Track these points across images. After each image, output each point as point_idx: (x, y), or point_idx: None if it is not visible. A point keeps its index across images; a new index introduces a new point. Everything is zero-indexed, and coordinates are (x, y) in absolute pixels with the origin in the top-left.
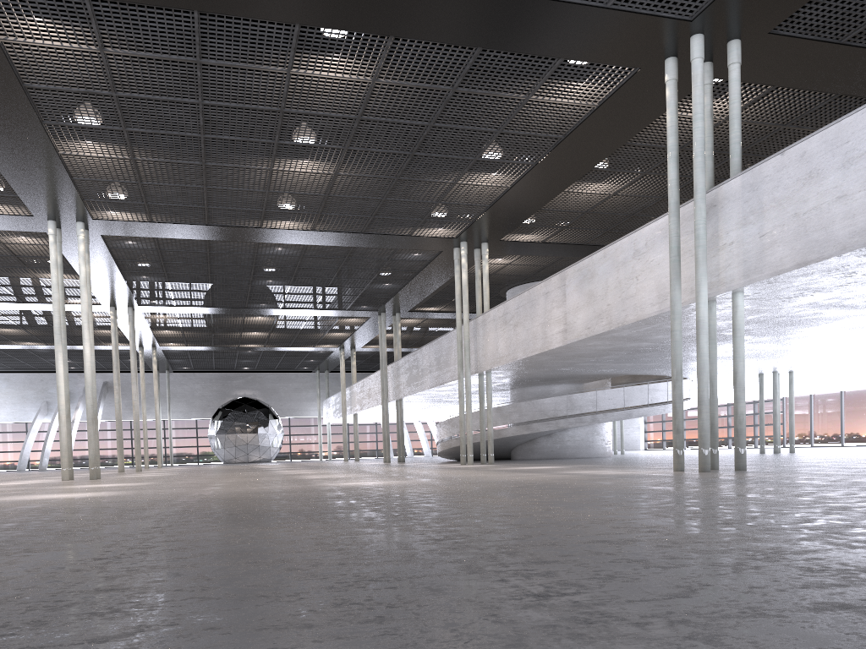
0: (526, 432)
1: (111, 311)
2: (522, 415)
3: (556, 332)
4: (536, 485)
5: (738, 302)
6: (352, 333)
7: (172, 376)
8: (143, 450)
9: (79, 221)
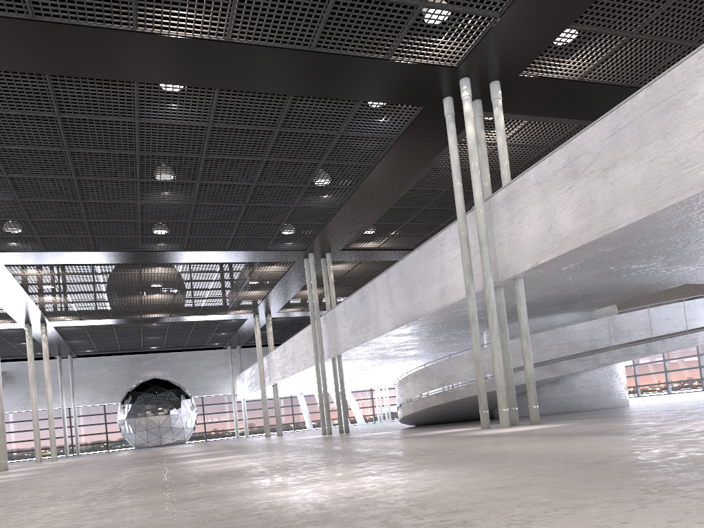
0: (550, 375)
1: None
2: (542, 351)
3: None
4: None
5: None
6: (269, 290)
7: (76, 361)
8: (47, 441)
9: None
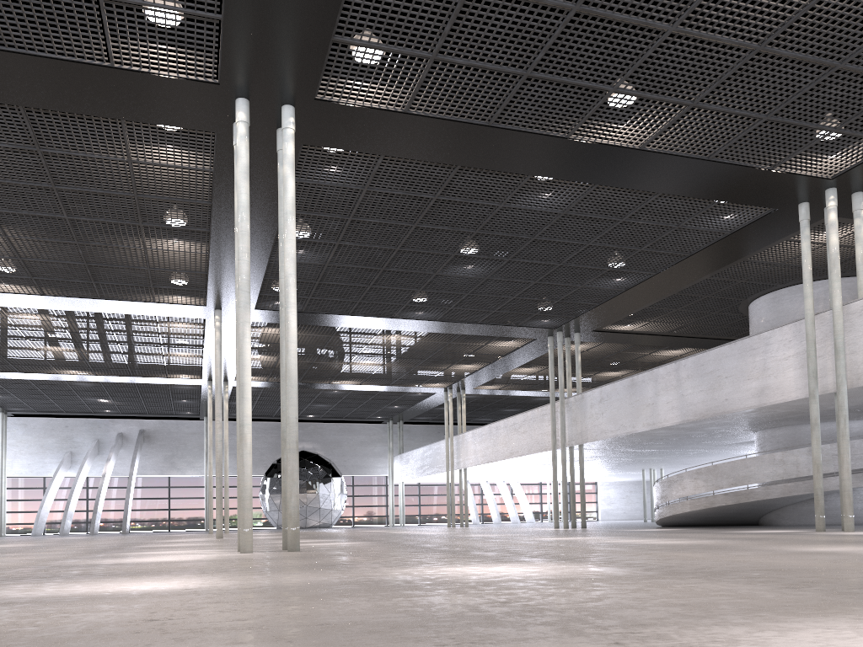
0: (862, 484)
1: (216, 315)
2: (855, 459)
3: None
4: None
5: None
6: (484, 366)
7: None
8: (182, 512)
9: (289, 105)
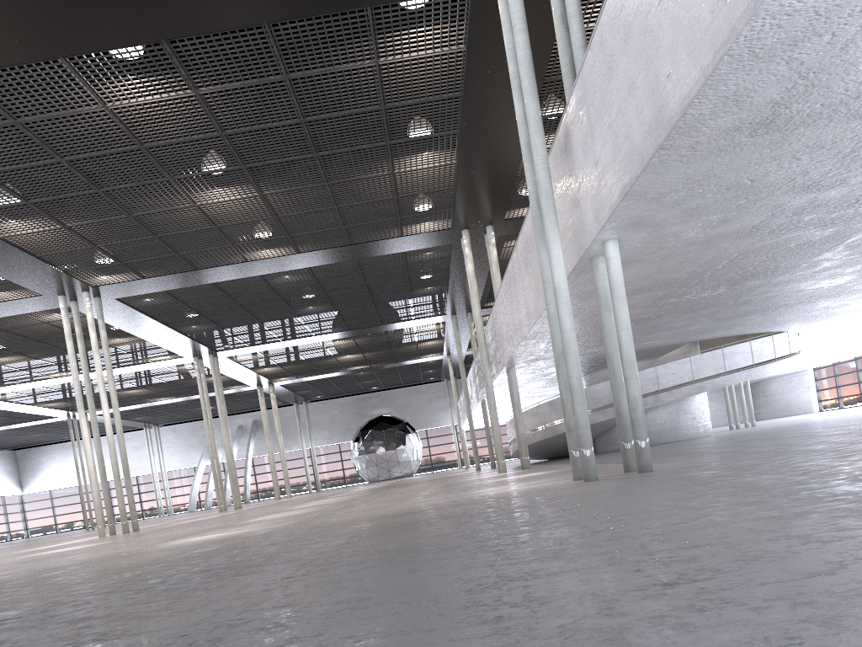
0: None
1: (194, 361)
2: None
3: (523, 317)
4: (278, 538)
5: (609, 253)
6: (443, 339)
7: (311, 406)
8: (295, 479)
9: (84, 291)
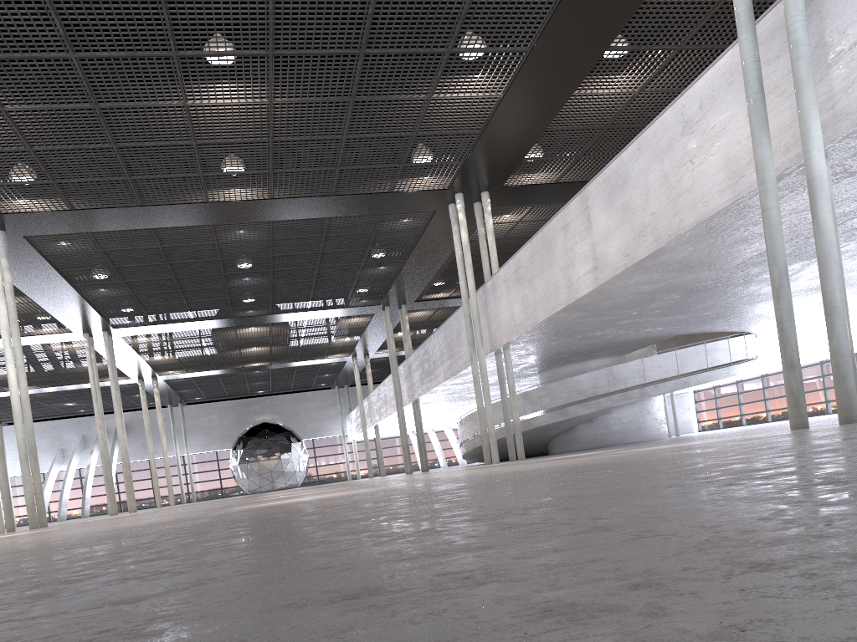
0: (562, 418)
1: (84, 338)
2: (554, 398)
3: (583, 274)
4: (570, 469)
5: None
6: (360, 337)
7: (186, 409)
8: (165, 489)
9: None
